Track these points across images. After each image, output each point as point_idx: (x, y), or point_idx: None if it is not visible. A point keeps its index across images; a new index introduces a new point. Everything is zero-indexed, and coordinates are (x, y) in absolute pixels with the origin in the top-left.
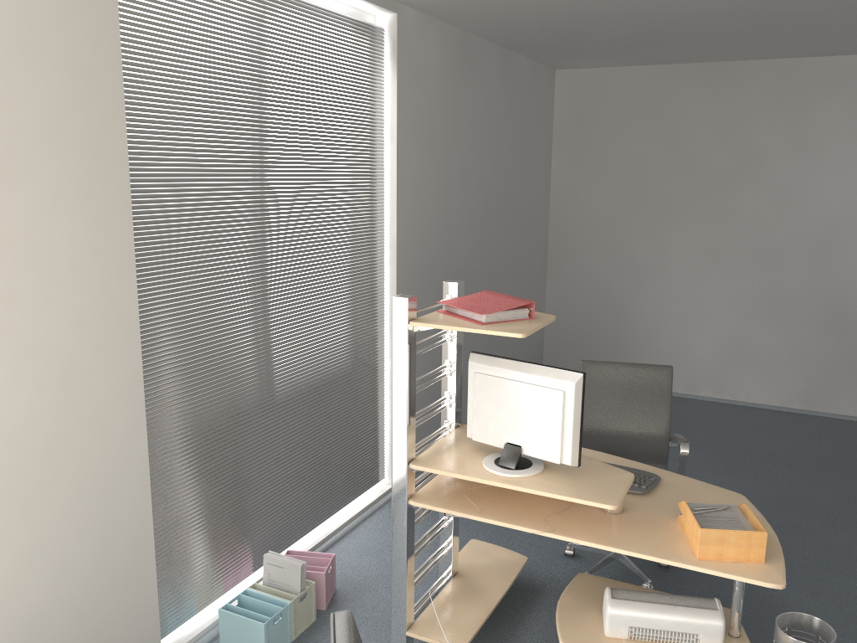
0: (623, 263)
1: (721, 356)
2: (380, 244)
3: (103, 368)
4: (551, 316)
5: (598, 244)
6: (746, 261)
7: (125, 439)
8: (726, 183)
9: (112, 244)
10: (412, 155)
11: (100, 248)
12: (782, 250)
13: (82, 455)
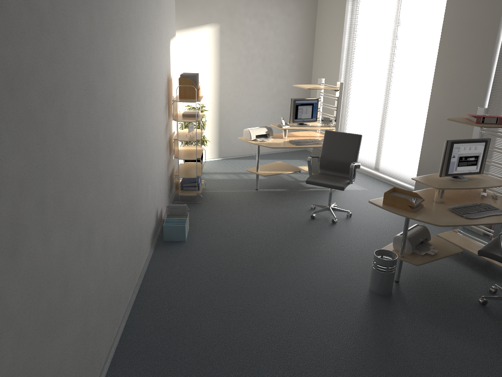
0: None
1: None
2: None
3: (467, 112)
4: (479, 125)
5: None
6: None
7: (468, 135)
8: None
9: (480, 78)
10: None
11: (476, 78)
12: None
13: (455, 132)
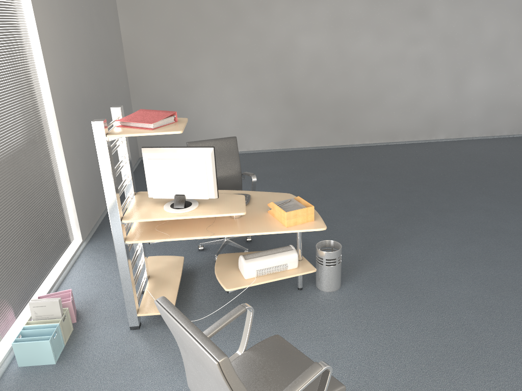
0: (176, 82)
1: (238, 128)
2: (38, 89)
3: None
4: (185, 119)
5: (159, 72)
6: (243, 73)
7: None
8: (226, 29)
9: None
10: (45, 25)
11: None
12: (260, 65)
13: None
